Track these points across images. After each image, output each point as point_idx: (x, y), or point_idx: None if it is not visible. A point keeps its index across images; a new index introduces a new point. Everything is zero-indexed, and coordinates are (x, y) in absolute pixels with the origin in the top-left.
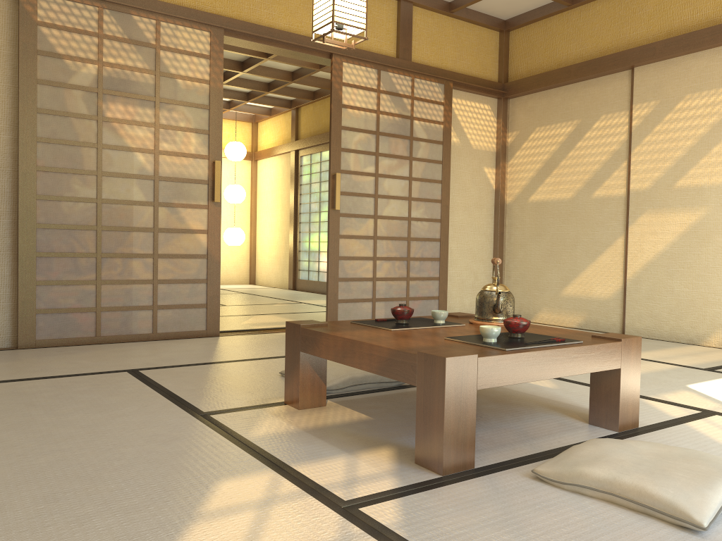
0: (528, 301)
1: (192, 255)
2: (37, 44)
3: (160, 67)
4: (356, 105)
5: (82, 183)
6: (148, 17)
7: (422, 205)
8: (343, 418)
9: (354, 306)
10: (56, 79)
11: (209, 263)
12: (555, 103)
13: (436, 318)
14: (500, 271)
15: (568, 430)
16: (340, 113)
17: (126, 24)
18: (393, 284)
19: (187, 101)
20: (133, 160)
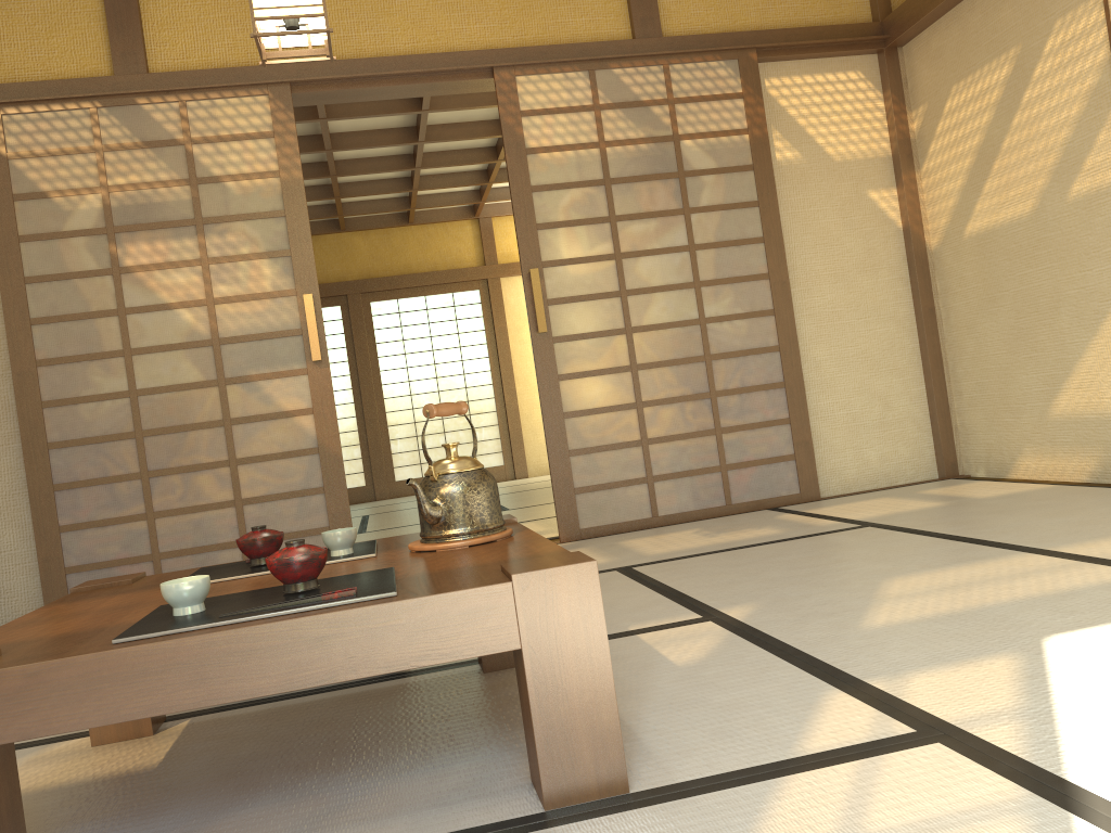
0: (998, 438)
1: (292, 452)
2: (13, 187)
3: (196, 172)
4: (555, 143)
5: (105, 372)
6: (165, 100)
7: (727, 290)
8: (111, 767)
9: (610, 495)
10: (46, 230)
11: (322, 460)
12: (974, 27)
13: (328, 547)
14: (941, 385)
15: (446, 802)
16: (524, 164)
17: (134, 121)
18: (686, 446)
19: (247, 211)
20: (176, 322)
